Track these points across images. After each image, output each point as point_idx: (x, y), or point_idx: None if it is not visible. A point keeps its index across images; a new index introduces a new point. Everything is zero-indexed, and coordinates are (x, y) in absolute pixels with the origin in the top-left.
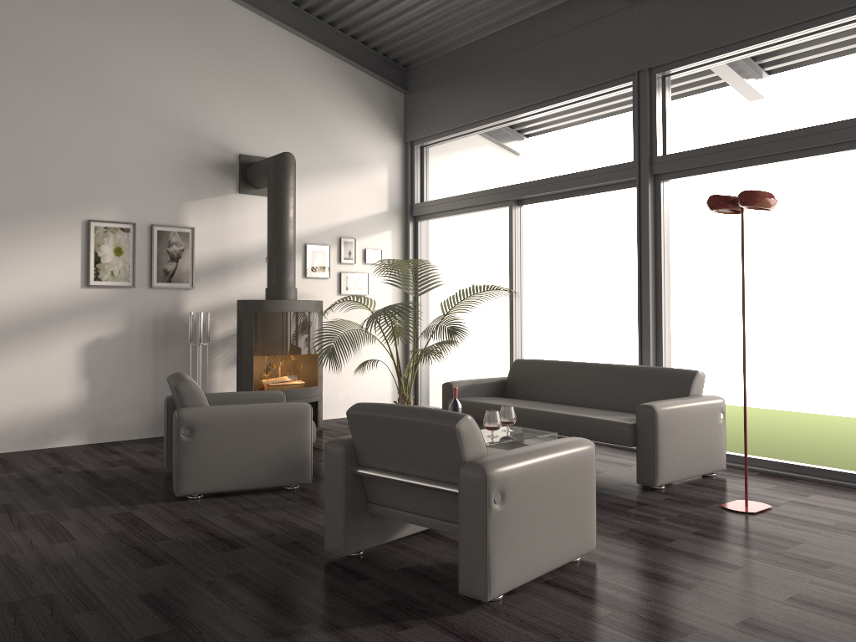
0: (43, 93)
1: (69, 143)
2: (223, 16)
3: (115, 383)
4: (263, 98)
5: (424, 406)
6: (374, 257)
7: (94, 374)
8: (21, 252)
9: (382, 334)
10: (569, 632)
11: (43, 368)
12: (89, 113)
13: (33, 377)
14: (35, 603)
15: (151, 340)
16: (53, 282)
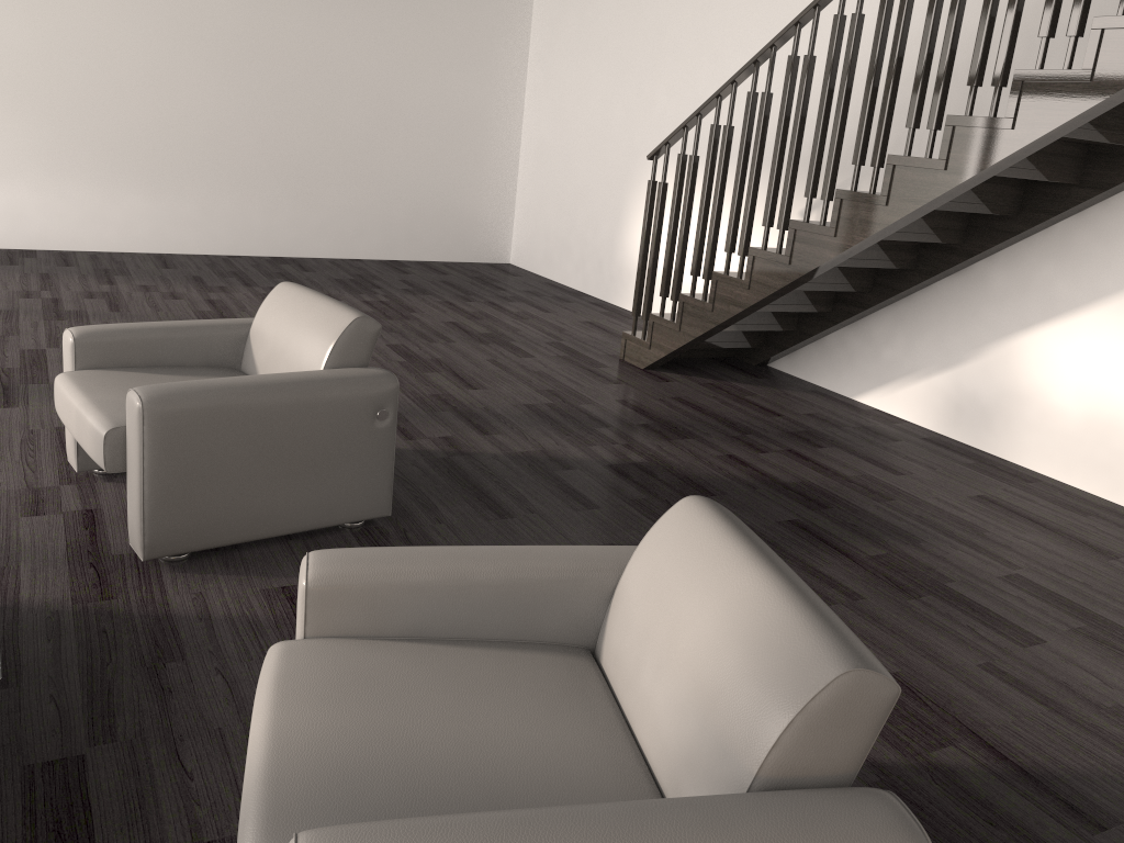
0: None
1: None
2: None
3: None
4: None
5: None
6: None
7: None
8: None
9: None
10: None
11: None
12: None
13: None
14: None
15: None
16: None
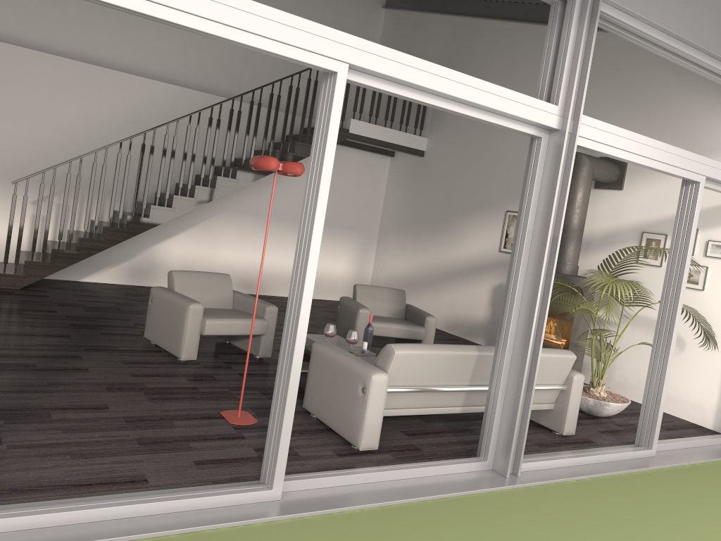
0: (501, 137)
1: (507, 165)
2: (607, 49)
3: None
4: (628, 105)
5: (626, 403)
6: (717, 251)
7: (495, 306)
8: (479, 228)
9: (715, 338)
10: (110, 341)
11: (476, 295)
12: (518, 144)
13: (472, 299)
14: None
15: None
16: (488, 247)
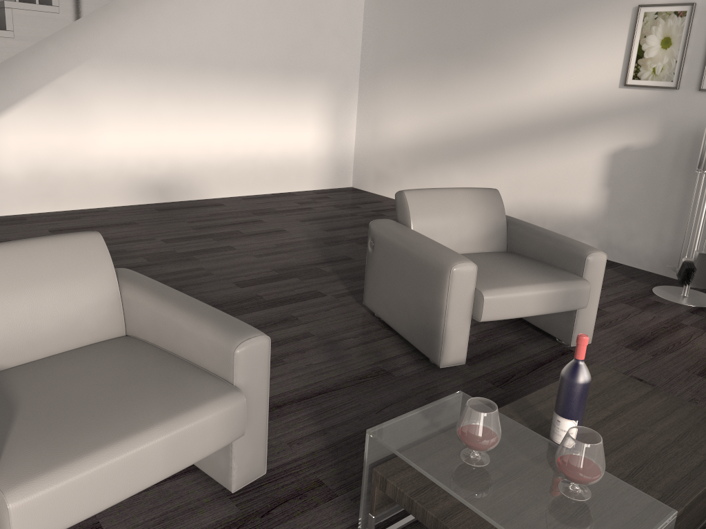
0: None
1: None
2: None
3: (635, 201)
4: None
5: None
6: None
7: (615, 186)
8: (570, 47)
9: None
10: None
11: (570, 168)
12: None
13: (561, 175)
14: None
15: (686, 159)
16: (593, 80)
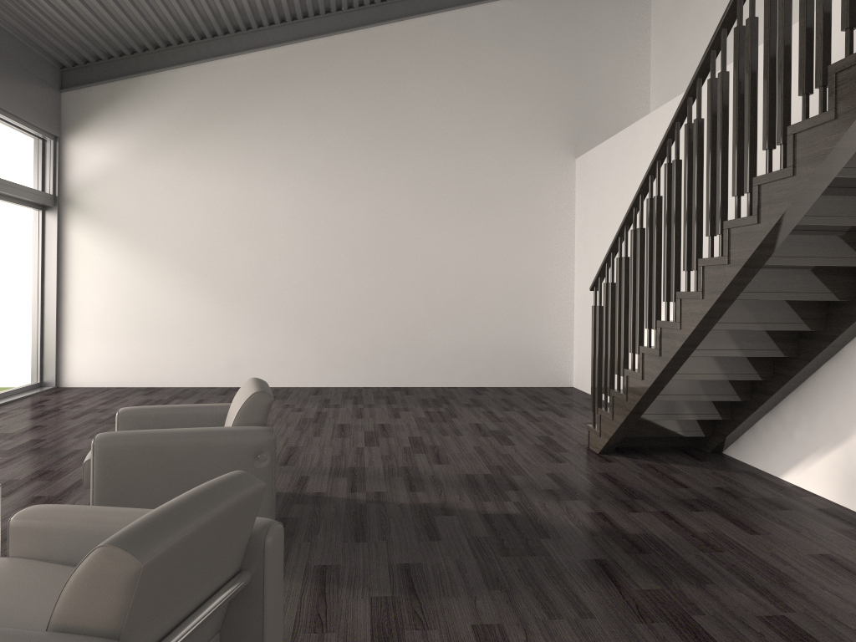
0: None
1: None
2: None
3: None
4: None
5: None
6: None
7: None
8: None
9: None
10: None
11: None
12: None
13: None
14: (514, 550)
15: None
16: None
